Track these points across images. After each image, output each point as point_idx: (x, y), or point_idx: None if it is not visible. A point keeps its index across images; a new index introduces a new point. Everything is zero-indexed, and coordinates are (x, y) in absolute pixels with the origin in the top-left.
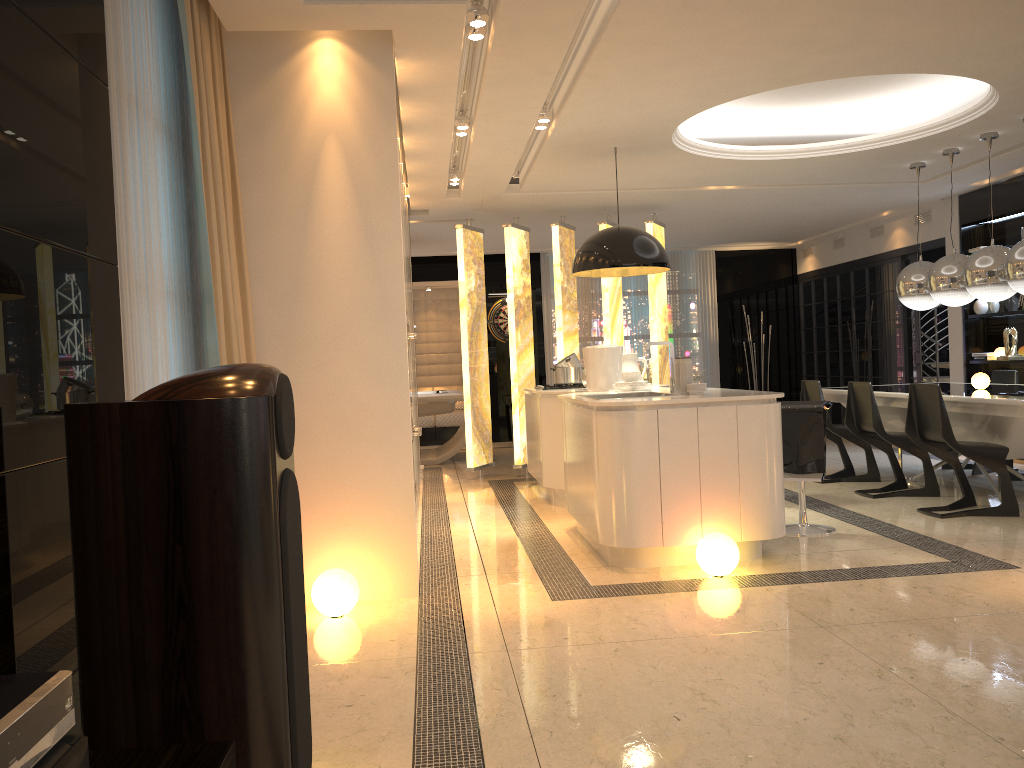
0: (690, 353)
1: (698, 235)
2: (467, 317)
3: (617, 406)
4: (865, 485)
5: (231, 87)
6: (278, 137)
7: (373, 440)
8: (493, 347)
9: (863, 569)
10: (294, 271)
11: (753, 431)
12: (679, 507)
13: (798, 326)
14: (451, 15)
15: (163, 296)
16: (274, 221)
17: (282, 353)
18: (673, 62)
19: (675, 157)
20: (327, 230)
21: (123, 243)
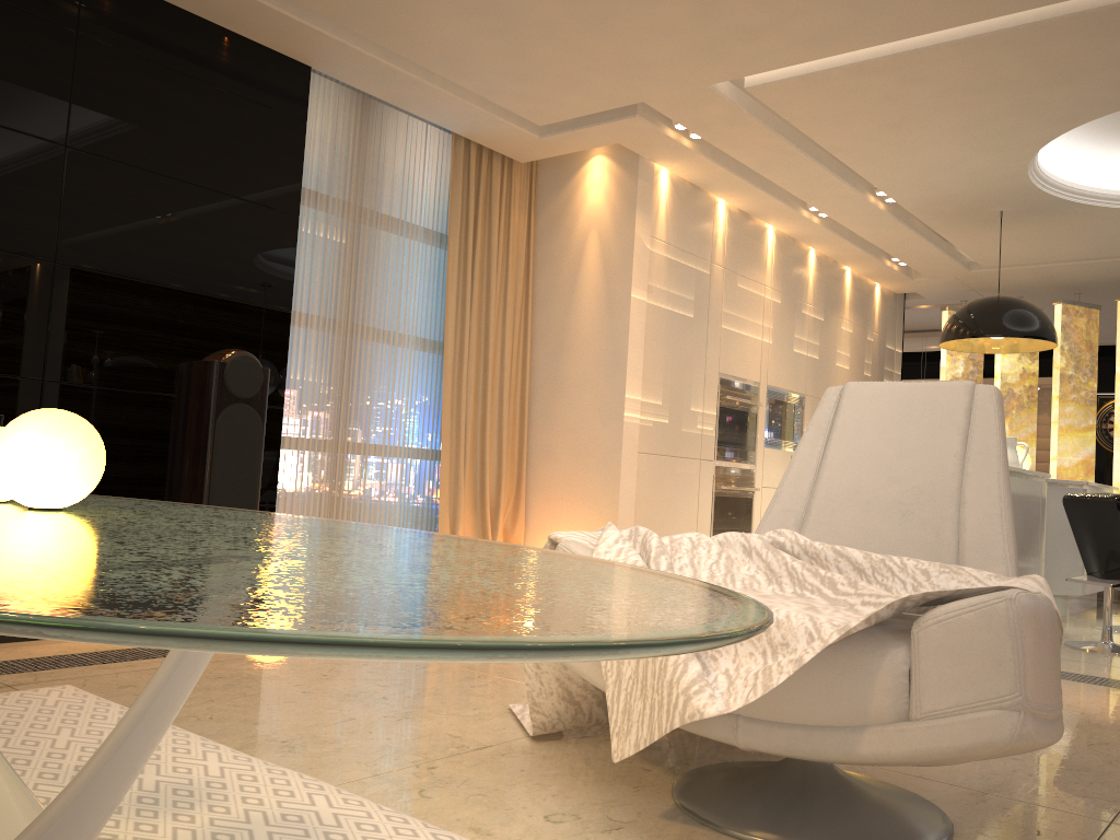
0: None
1: None
2: None
3: None
4: None
5: (539, 201)
6: (562, 234)
7: (596, 467)
8: (1098, 457)
9: None
10: (561, 333)
11: None
12: None
13: None
14: (640, 126)
15: (412, 342)
16: (553, 296)
17: (547, 395)
18: (894, 125)
19: (1104, 214)
20: (583, 301)
21: (360, 305)
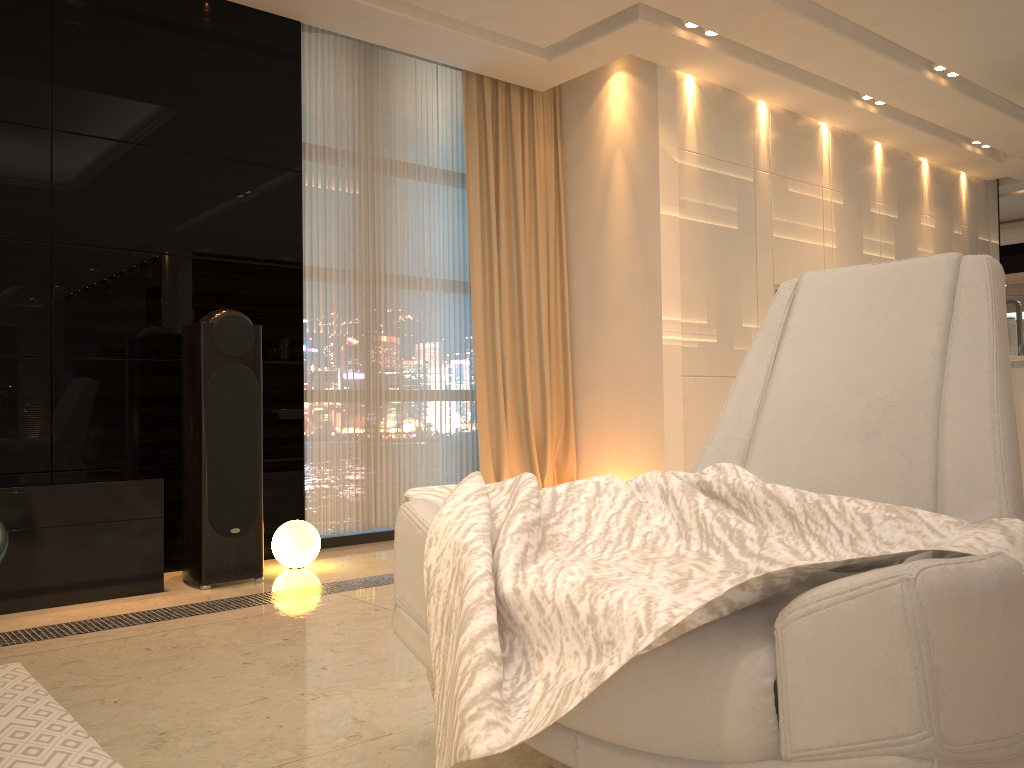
0: None
1: None
2: None
3: None
4: None
5: (565, 129)
6: (589, 159)
7: (639, 394)
8: None
9: None
10: (596, 260)
11: None
12: None
13: None
14: (646, 31)
15: (440, 285)
16: (585, 224)
17: (588, 325)
18: None
19: None
20: (614, 225)
21: (381, 254)
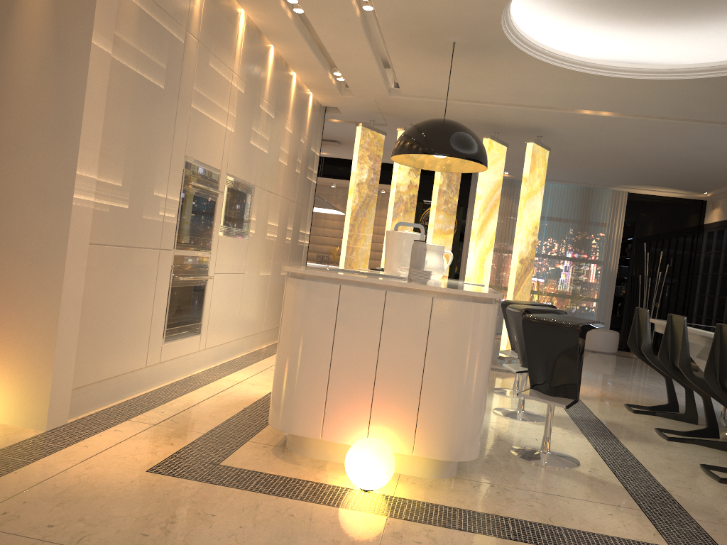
0: (589, 277)
1: (603, 171)
2: (353, 203)
3: (301, 274)
4: (676, 425)
5: None
6: None
7: (30, 260)
8: None
9: (542, 527)
10: None
11: (448, 331)
12: (346, 400)
13: (696, 270)
14: None
15: None
16: None
17: None
18: None
19: (525, 63)
20: (22, 38)
21: None
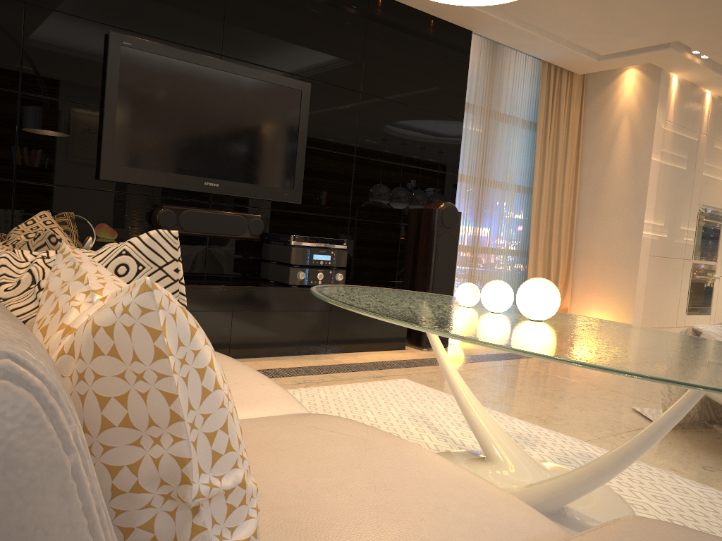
0: None
1: None
2: None
3: None
4: None
5: (587, 97)
6: (602, 118)
7: (621, 264)
8: None
9: None
10: (599, 180)
11: None
12: None
13: None
14: (669, 53)
15: (513, 188)
16: (595, 157)
17: (589, 218)
18: None
19: None
20: (616, 161)
21: (487, 168)
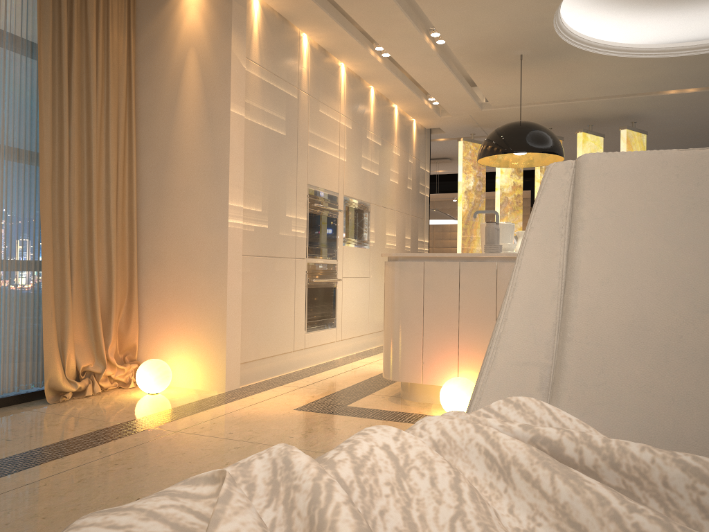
0: None
1: None
2: (462, 209)
3: (394, 257)
4: None
5: (138, 22)
6: (162, 53)
7: (204, 270)
8: None
9: None
10: (165, 147)
11: None
12: (438, 350)
13: None
14: None
15: (4, 151)
16: (156, 112)
17: (155, 205)
18: None
19: (591, 60)
20: (185, 116)
21: None
